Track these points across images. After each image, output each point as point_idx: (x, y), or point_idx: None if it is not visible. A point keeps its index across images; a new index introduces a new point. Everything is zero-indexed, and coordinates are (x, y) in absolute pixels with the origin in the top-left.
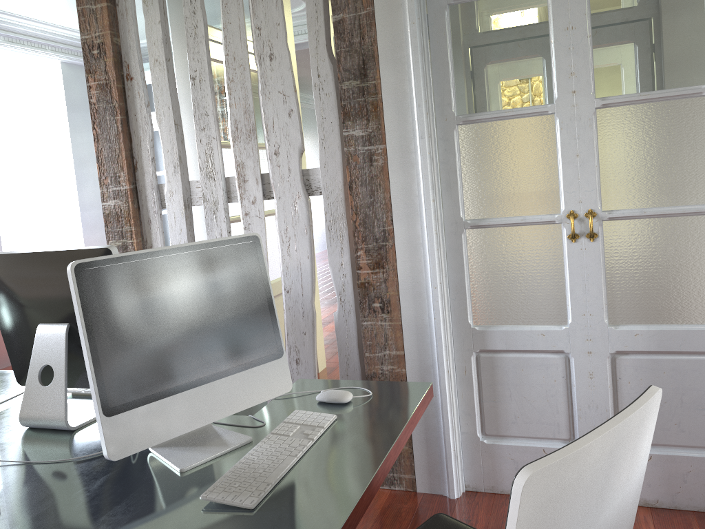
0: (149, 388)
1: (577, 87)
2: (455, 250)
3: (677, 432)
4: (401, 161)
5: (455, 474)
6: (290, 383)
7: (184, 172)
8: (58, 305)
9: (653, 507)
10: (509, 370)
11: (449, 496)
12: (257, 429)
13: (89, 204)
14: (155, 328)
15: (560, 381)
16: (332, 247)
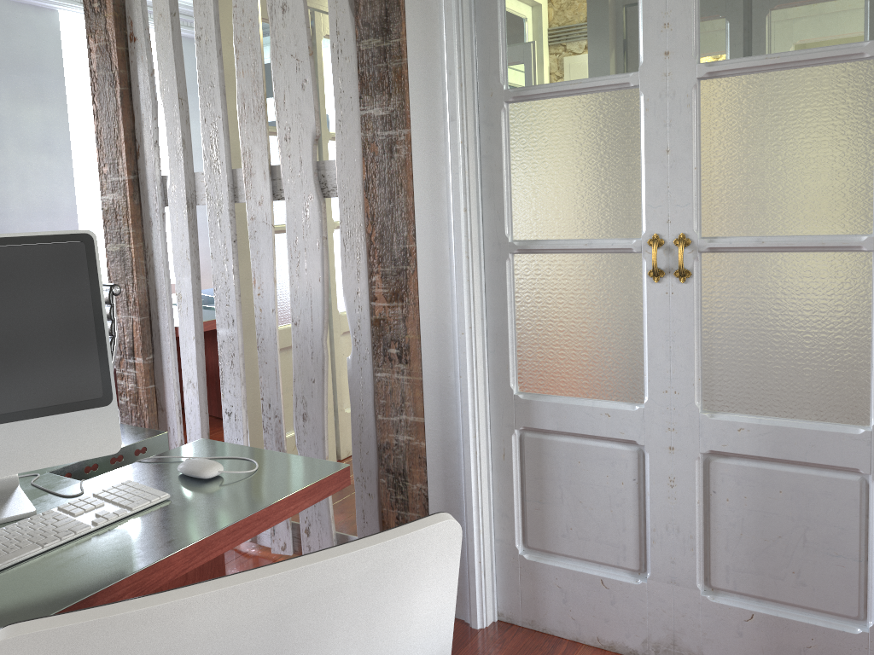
0: None
1: (672, 46)
2: (497, 283)
3: (795, 584)
4: (429, 153)
5: (480, 596)
6: (118, 442)
7: (188, 161)
8: None
9: None
10: (561, 460)
11: (470, 625)
12: (62, 500)
13: None
14: None
15: (630, 486)
16: (347, 268)
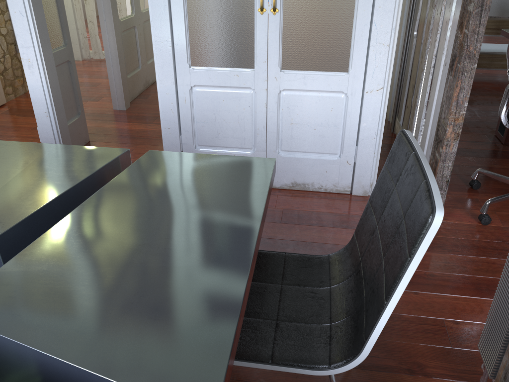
0: None
1: None
2: None
3: None
4: None
5: None
6: None
7: None
8: None
9: None
10: None
11: None
12: None
13: None
14: None
15: None
16: None
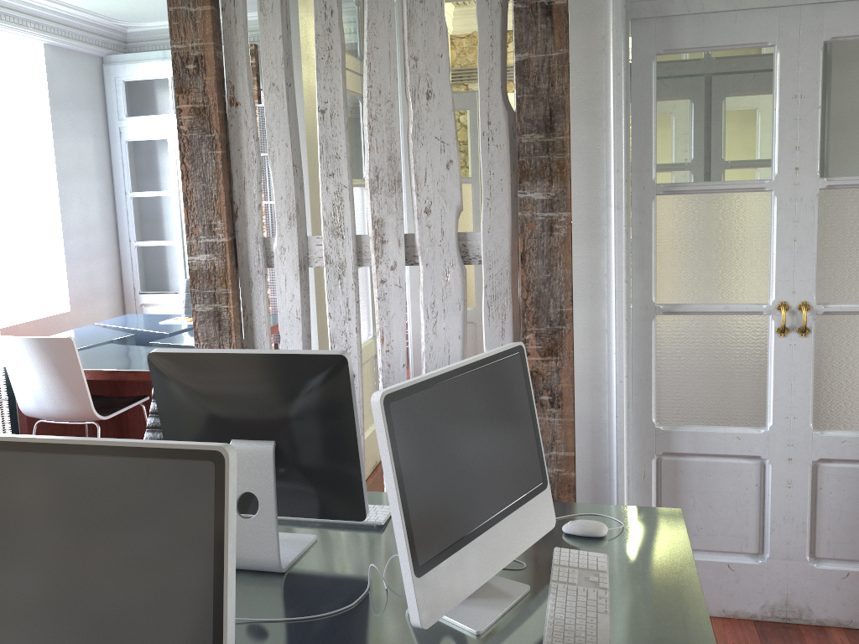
0: (448, 539)
1: (801, 164)
2: (642, 338)
3: None
4: (589, 233)
5: None
6: (553, 517)
7: (301, 225)
8: (262, 419)
9: (846, 627)
10: (694, 476)
11: None
12: (521, 573)
13: (74, 230)
14: (449, 466)
15: (753, 490)
16: (490, 327)
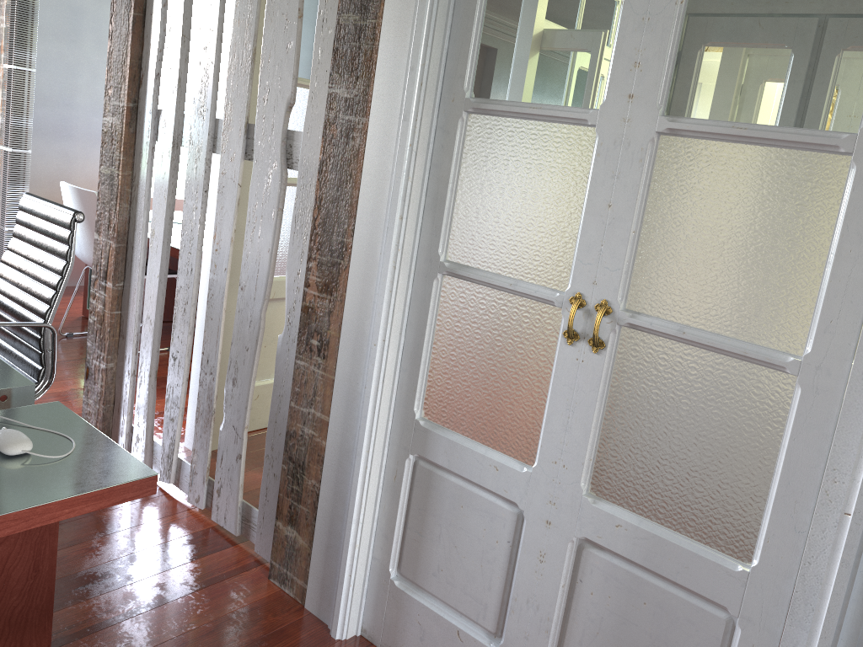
0: None
1: (638, 90)
2: (421, 300)
3: None
4: (381, 148)
5: (344, 608)
6: None
7: (180, 100)
8: None
9: None
10: (446, 499)
11: (330, 633)
12: None
13: None
14: None
15: (503, 547)
16: (294, 246)
